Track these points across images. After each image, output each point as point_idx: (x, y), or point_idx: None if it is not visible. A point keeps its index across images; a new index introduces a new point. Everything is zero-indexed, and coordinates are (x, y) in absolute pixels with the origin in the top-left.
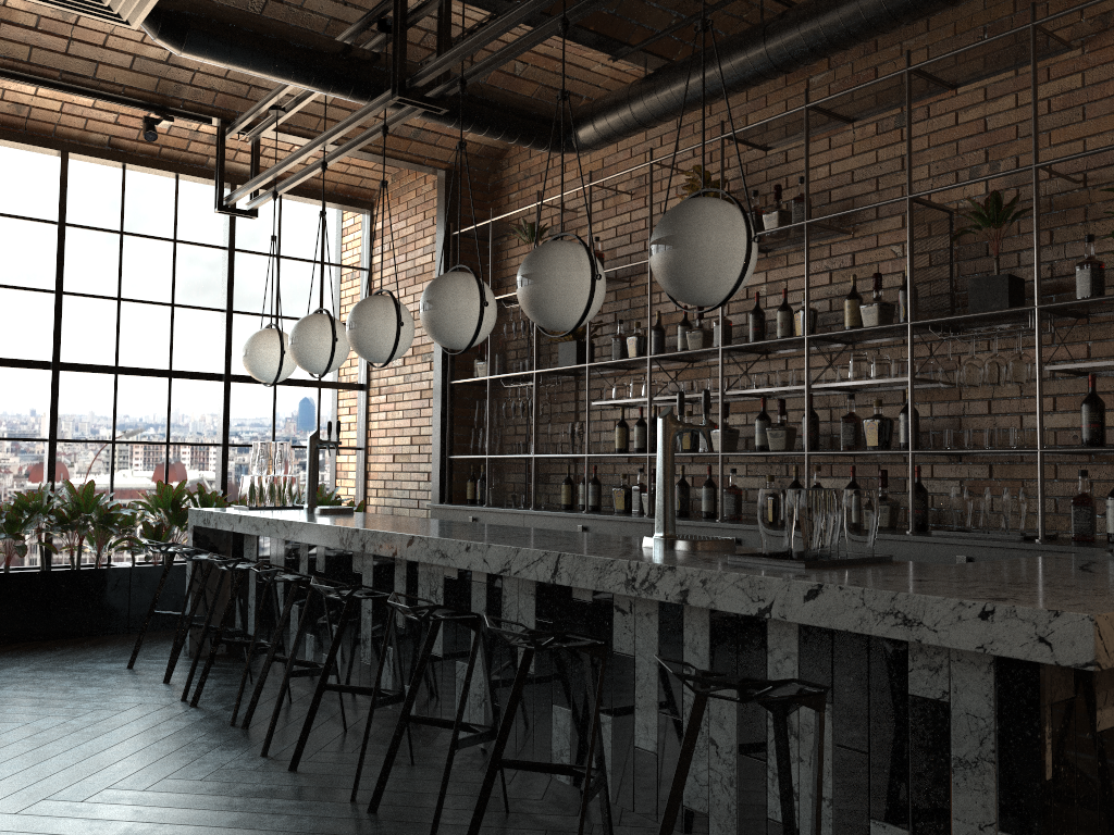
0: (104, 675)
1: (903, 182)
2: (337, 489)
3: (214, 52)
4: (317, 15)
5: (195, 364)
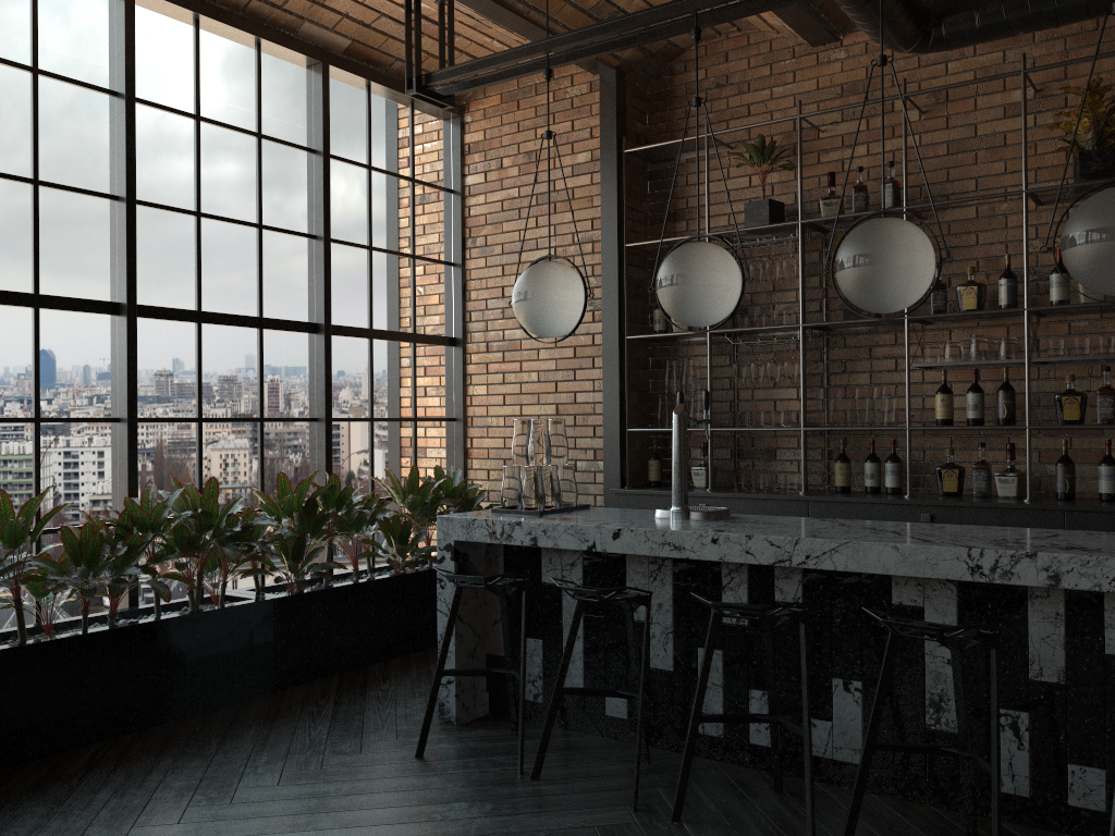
0: (416, 777)
1: None
2: (458, 473)
3: None
4: None
5: (287, 310)
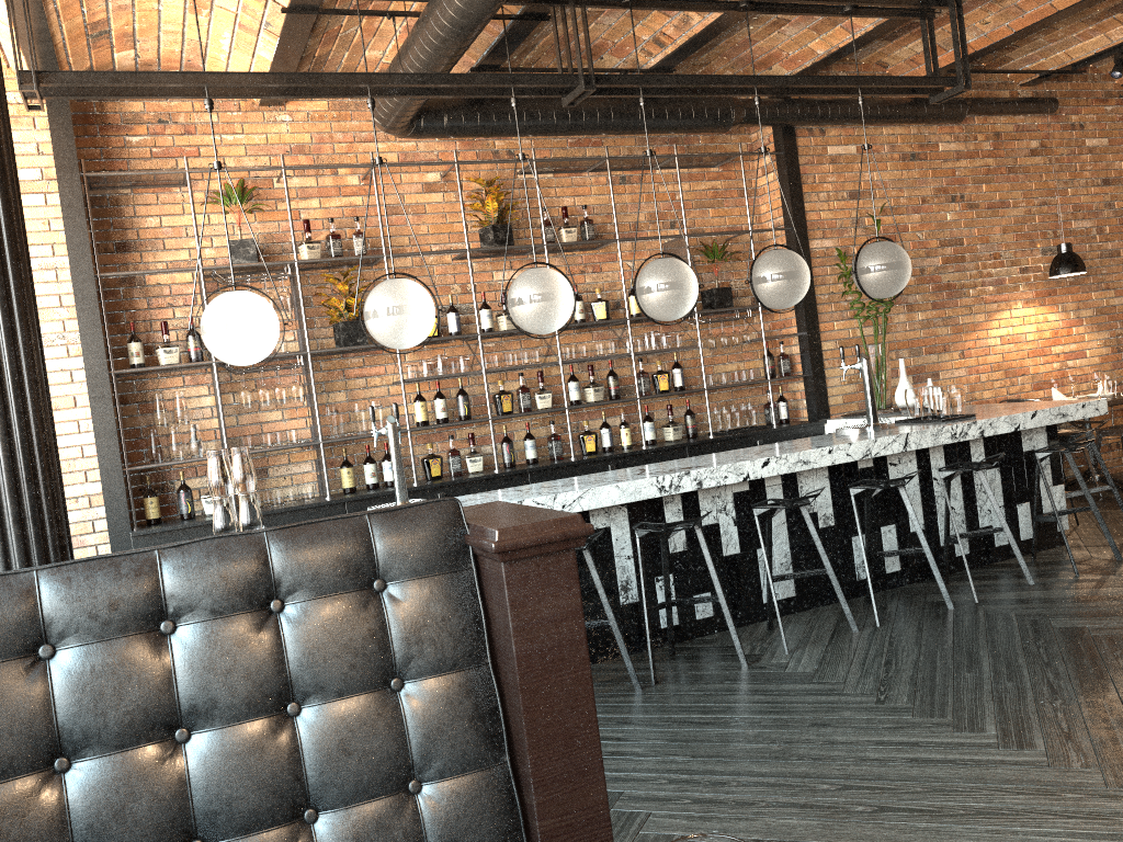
0: None
1: (629, 220)
2: None
3: None
4: None
5: None
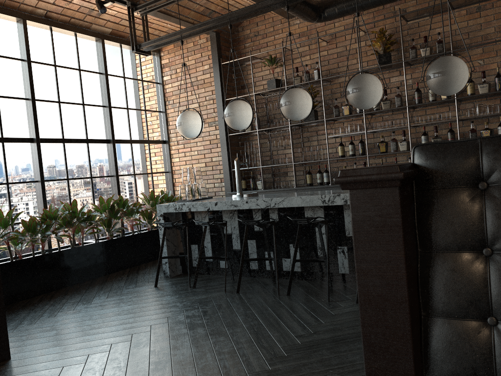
0: (154, 291)
1: (482, 34)
2: (170, 192)
3: None
4: None
5: (97, 135)
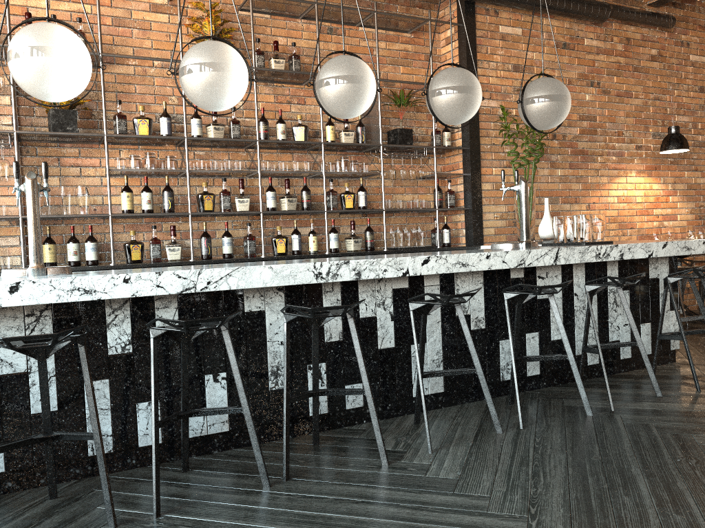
0: None
1: None
2: None
3: None
4: None
5: None
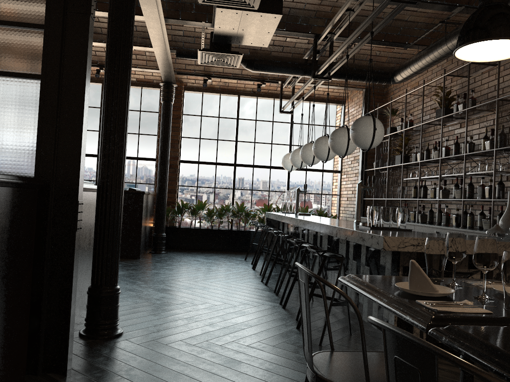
0: (237, 260)
1: None
2: (326, 209)
3: (262, 70)
4: (300, 48)
5: (278, 164)
